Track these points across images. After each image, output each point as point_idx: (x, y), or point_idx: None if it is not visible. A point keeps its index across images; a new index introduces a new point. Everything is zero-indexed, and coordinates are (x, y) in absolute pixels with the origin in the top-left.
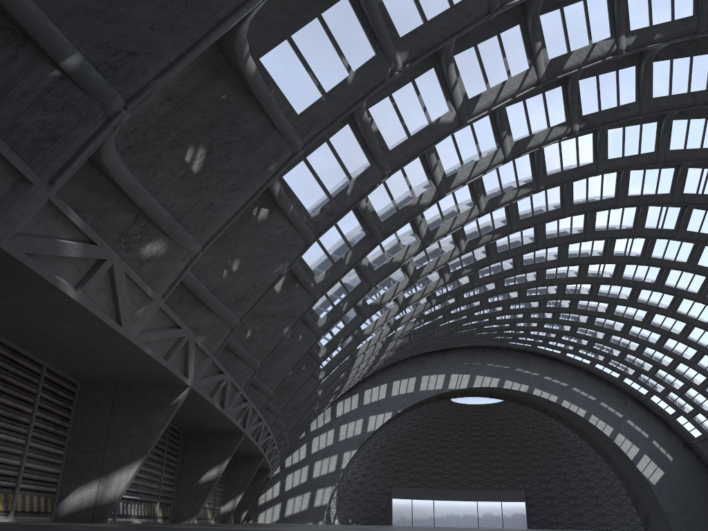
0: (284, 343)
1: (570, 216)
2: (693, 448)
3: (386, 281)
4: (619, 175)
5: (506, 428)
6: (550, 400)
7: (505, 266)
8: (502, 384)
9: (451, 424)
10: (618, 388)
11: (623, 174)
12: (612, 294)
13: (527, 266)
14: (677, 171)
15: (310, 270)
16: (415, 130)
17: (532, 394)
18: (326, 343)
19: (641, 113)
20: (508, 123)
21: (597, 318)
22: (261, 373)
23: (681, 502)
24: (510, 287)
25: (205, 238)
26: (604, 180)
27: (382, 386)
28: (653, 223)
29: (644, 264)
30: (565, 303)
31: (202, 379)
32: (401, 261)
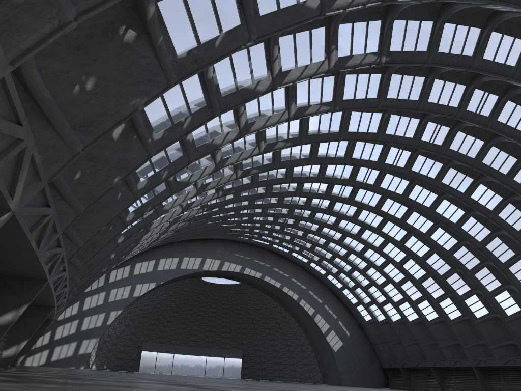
0: (103, 199)
1: (343, 140)
2: (363, 328)
3: (196, 163)
4: (383, 116)
5: (238, 303)
6: (275, 286)
7: (279, 175)
8: (243, 270)
9: (198, 297)
10: (322, 282)
11: (386, 116)
12: (342, 211)
13: (295, 178)
14: (420, 122)
15: (150, 125)
16: (284, 4)
17: (263, 280)
18: (135, 209)
19: (428, 62)
20: (337, 39)
21: (324, 229)
22: (75, 224)
23: (350, 364)
24: (276, 194)
25: (83, 5)
26: (372, 117)
27: (151, 261)
28: (391, 160)
29: (374, 191)
30: (306, 214)
31: (26, 206)
32: (220, 144)
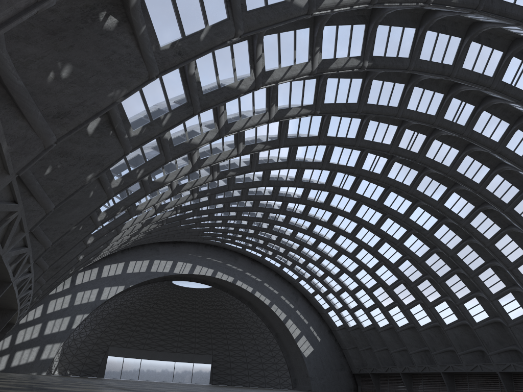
0: (74, 197)
1: (322, 145)
2: (334, 333)
3: (172, 163)
4: (362, 122)
5: (208, 308)
6: (247, 290)
7: (255, 178)
8: (215, 274)
9: (167, 301)
10: (294, 287)
11: (365, 121)
12: (317, 216)
13: (272, 181)
14: (398, 129)
15: (127, 121)
16: (272, 1)
17: (235, 284)
18: (107, 209)
19: (409, 68)
20: (322, 41)
21: (298, 233)
22: (43, 223)
23: (321, 370)
24: (251, 197)
25: None
26: (352, 122)
27: (120, 264)
28: (368, 166)
29: (350, 196)
30: (281, 218)
31: None
32: (198, 144)
